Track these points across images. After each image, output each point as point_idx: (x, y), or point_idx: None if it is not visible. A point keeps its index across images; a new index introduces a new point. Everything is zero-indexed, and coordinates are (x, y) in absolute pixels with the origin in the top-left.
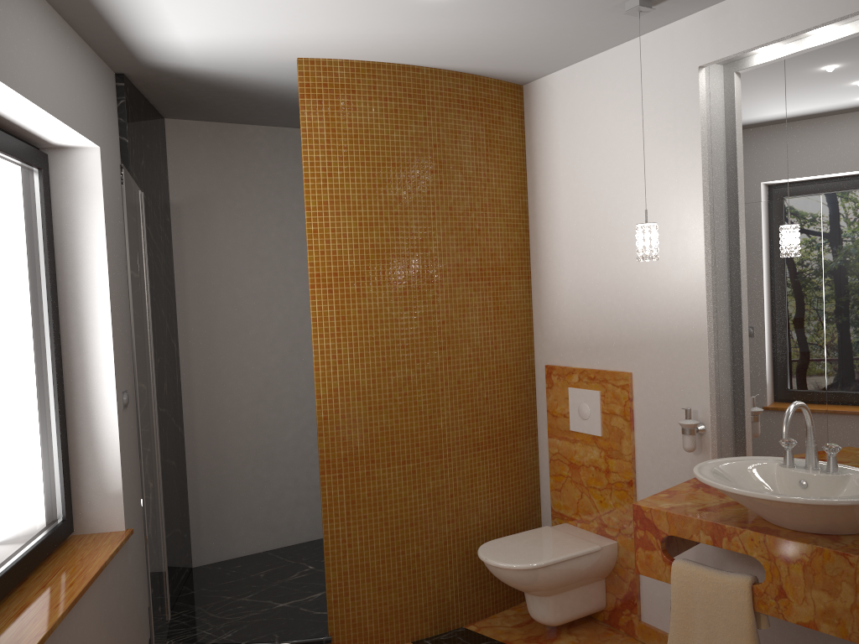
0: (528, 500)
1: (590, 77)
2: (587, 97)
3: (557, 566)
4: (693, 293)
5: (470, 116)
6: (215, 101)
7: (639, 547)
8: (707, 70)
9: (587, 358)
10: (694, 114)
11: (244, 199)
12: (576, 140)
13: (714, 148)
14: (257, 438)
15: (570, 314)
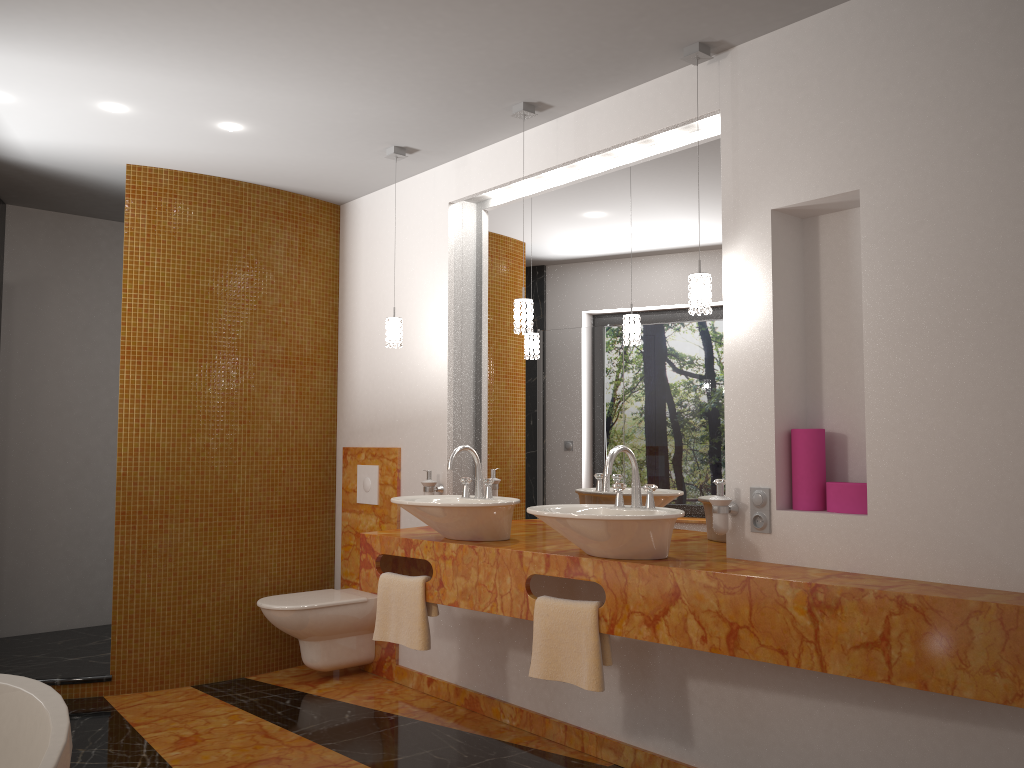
0: (322, 569)
1: (385, 203)
2: (382, 219)
3: (323, 610)
4: (440, 378)
5: (284, 227)
6: (55, 192)
7: (362, 567)
8: (461, 206)
9: (373, 438)
10: (445, 238)
11: (81, 285)
12: (373, 254)
13: (464, 267)
14: (71, 516)
15: (363, 401)
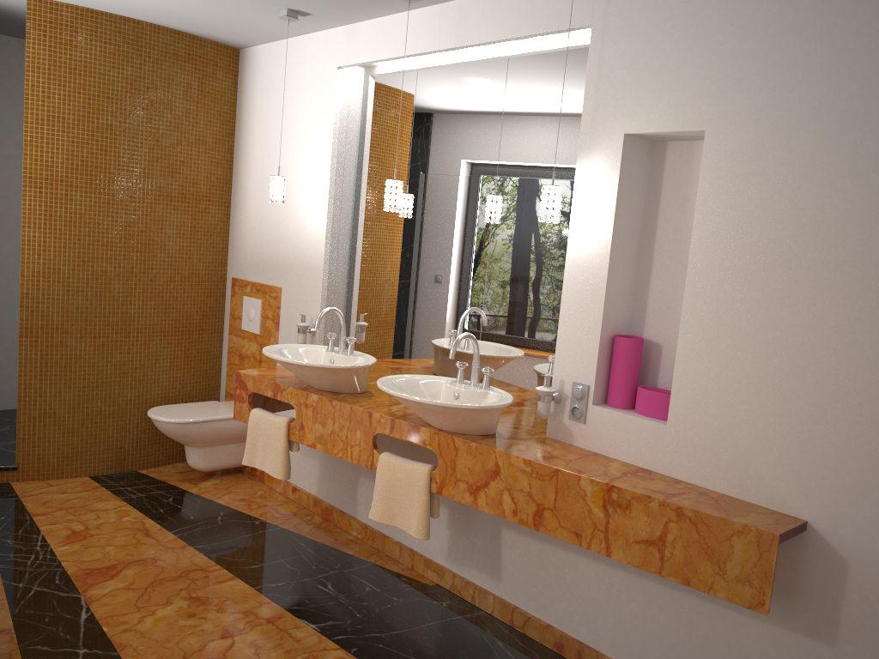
0: (209, 382)
1: (280, 56)
2: (277, 71)
3: (205, 424)
4: (319, 232)
5: (184, 68)
6: None
7: (237, 401)
8: (350, 70)
9: (258, 274)
10: (332, 101)
11: None
12: (267, 103)
13: (348, 129)
14: None
15: (251, 239)
